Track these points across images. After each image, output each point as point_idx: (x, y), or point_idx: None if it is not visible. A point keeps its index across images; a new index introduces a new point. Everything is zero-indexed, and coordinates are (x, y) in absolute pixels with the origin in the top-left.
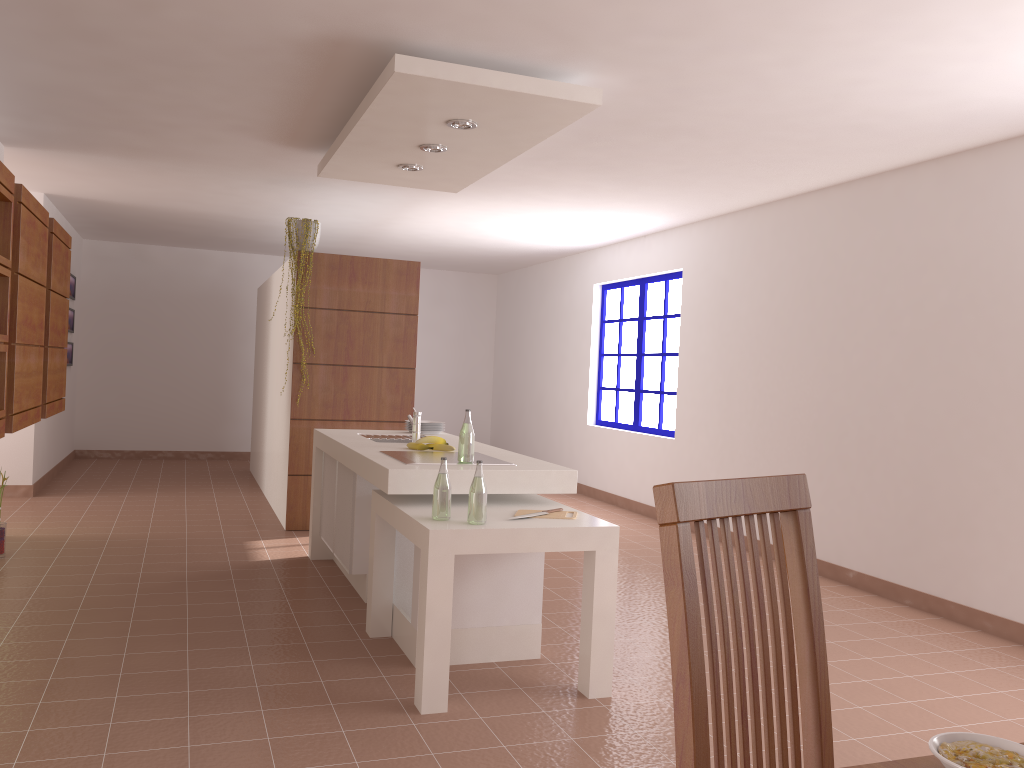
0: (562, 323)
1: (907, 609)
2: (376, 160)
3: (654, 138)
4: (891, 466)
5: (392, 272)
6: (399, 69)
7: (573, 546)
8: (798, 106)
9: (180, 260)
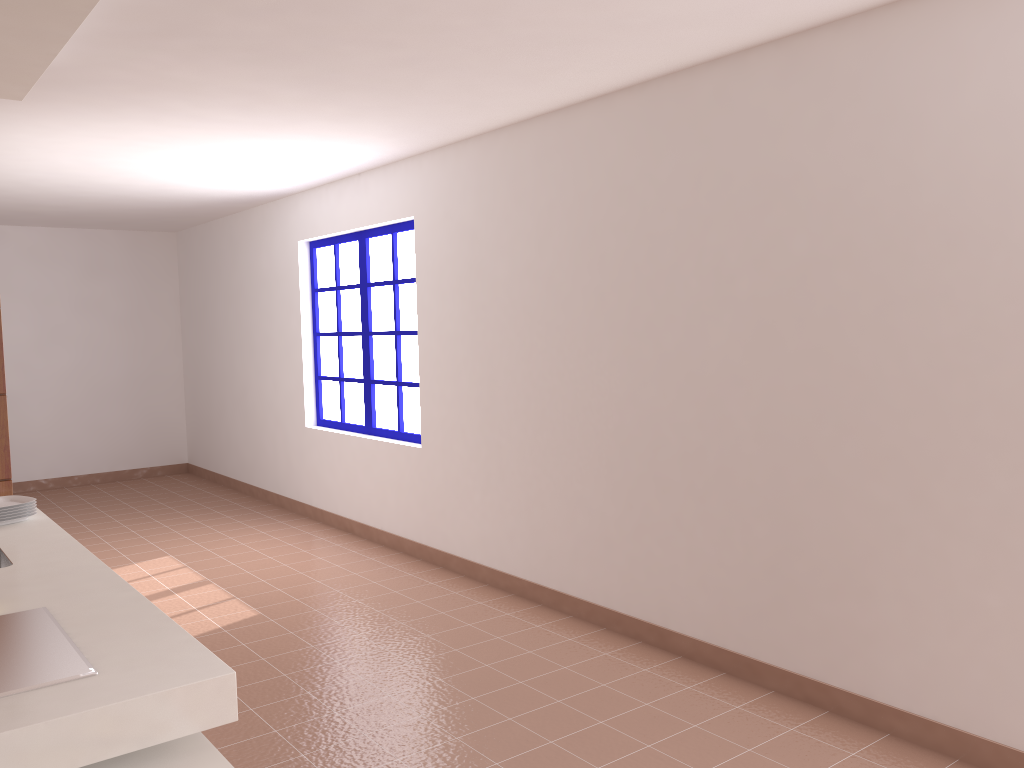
0: (262, 294)
1: (776, 700)
2: None
3: None
4: (734, 492)
5: None
6: None
7: None
8: None
9: None
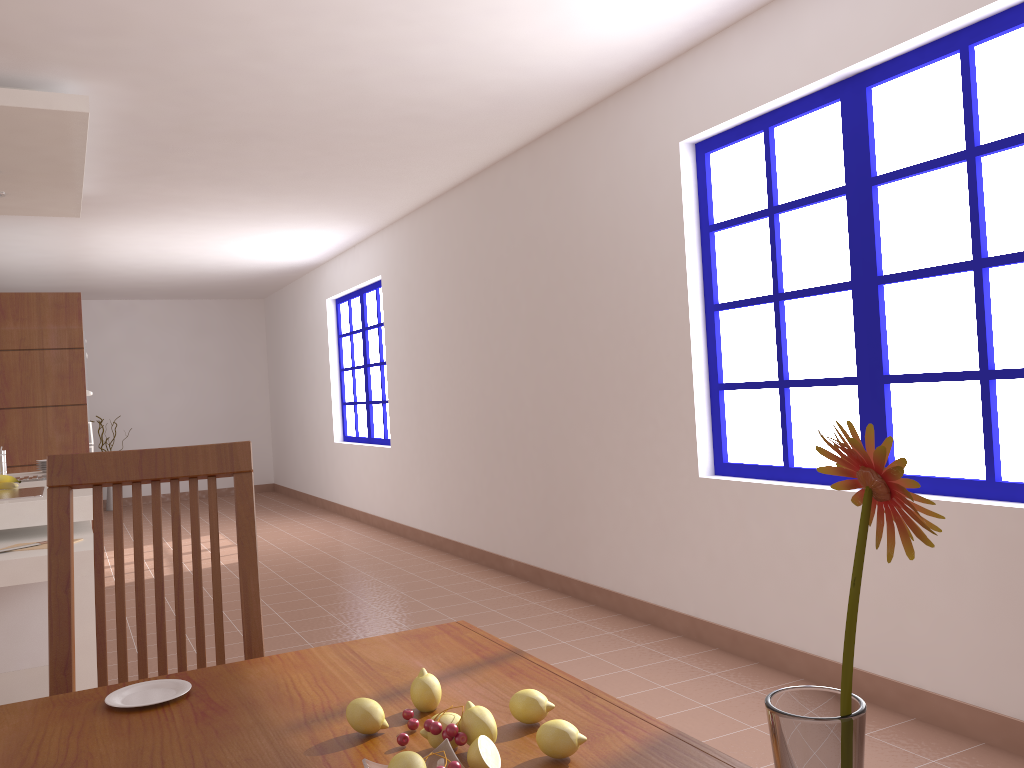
0: (309, 342)
1: (544, 592)
2: None
3: (231, 144)
4: (527, 452)
5: (48, 306)
6: None
7: (39, 576)
8: (328, 101)
9: None
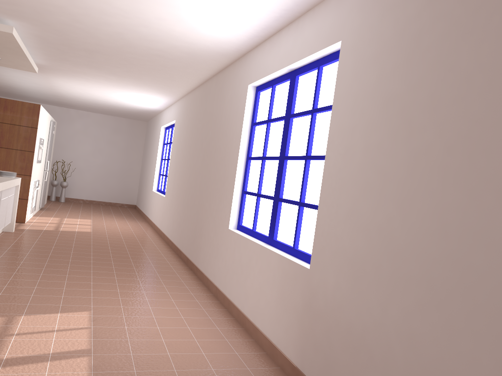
0: (154, 144)
1: (184, 268)
2: None
3: (88, 53)
4: (194, 207)
5: (26, 108)
6: None
7: None
8: (117, 43)
9: None
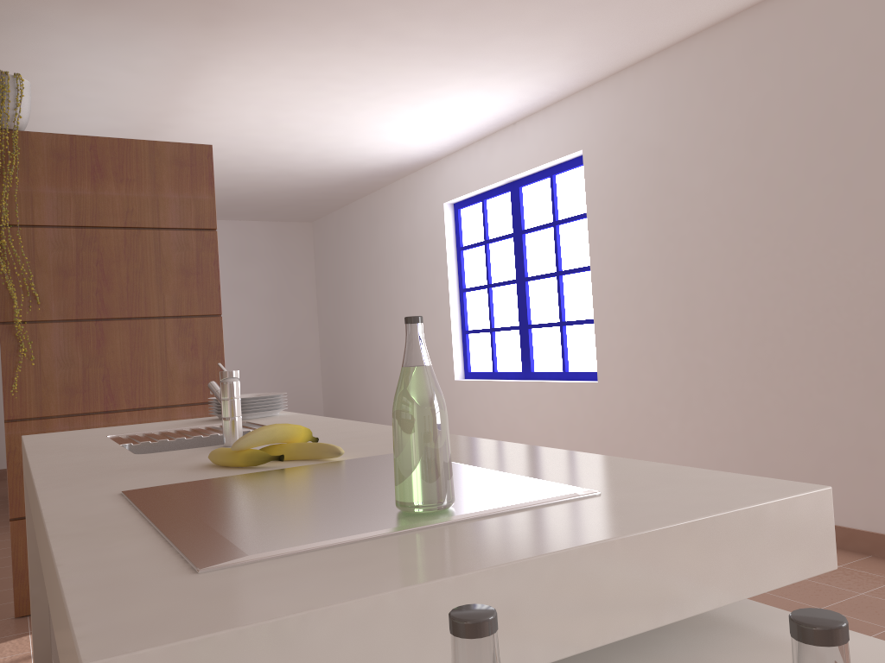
0: (404, 260)
1: None
2: None
3: None
4: None
5: (166, 162)
6: None
7: None
8: None
9: None
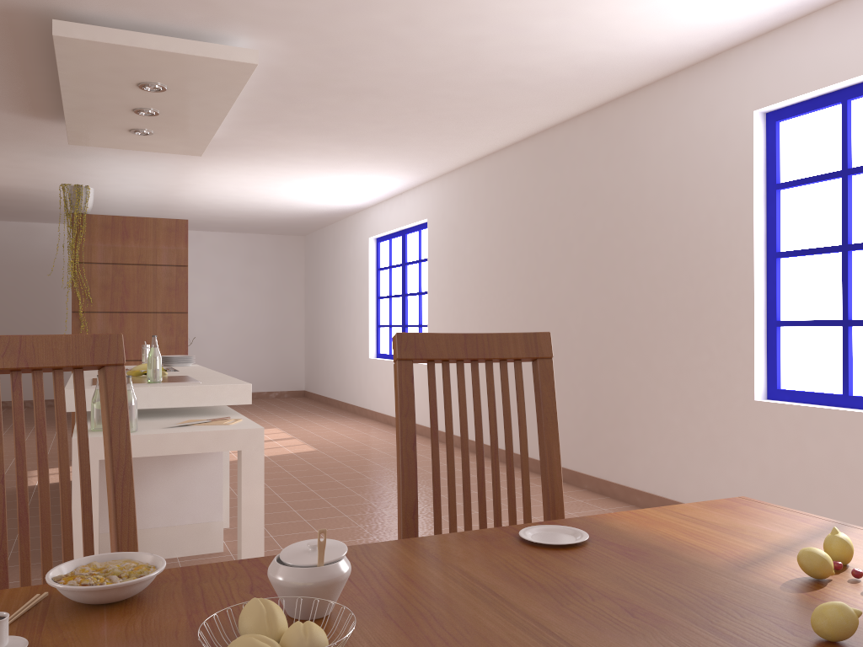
0: (349, 273)
1: (583, 492)
2: (107, 126)
3: (345, 99)
4: (571, 372)
5: (162, 229)
6: (57, 33)
7: (219, 447)
8: (444, 64)
9: (14, 232)
